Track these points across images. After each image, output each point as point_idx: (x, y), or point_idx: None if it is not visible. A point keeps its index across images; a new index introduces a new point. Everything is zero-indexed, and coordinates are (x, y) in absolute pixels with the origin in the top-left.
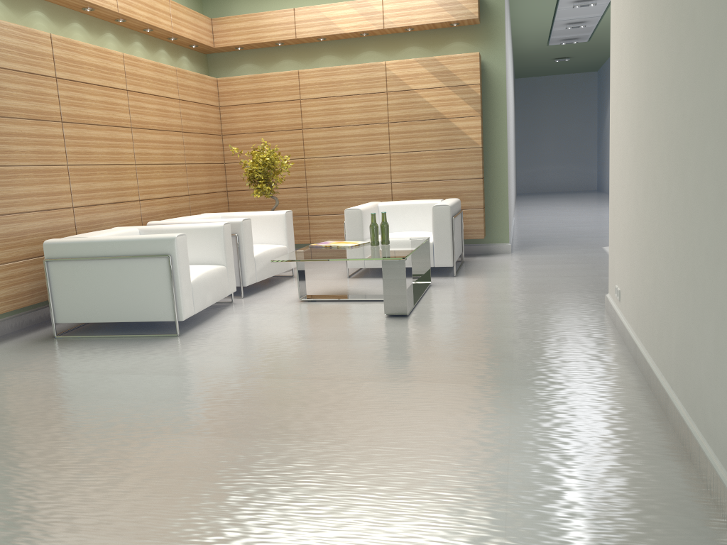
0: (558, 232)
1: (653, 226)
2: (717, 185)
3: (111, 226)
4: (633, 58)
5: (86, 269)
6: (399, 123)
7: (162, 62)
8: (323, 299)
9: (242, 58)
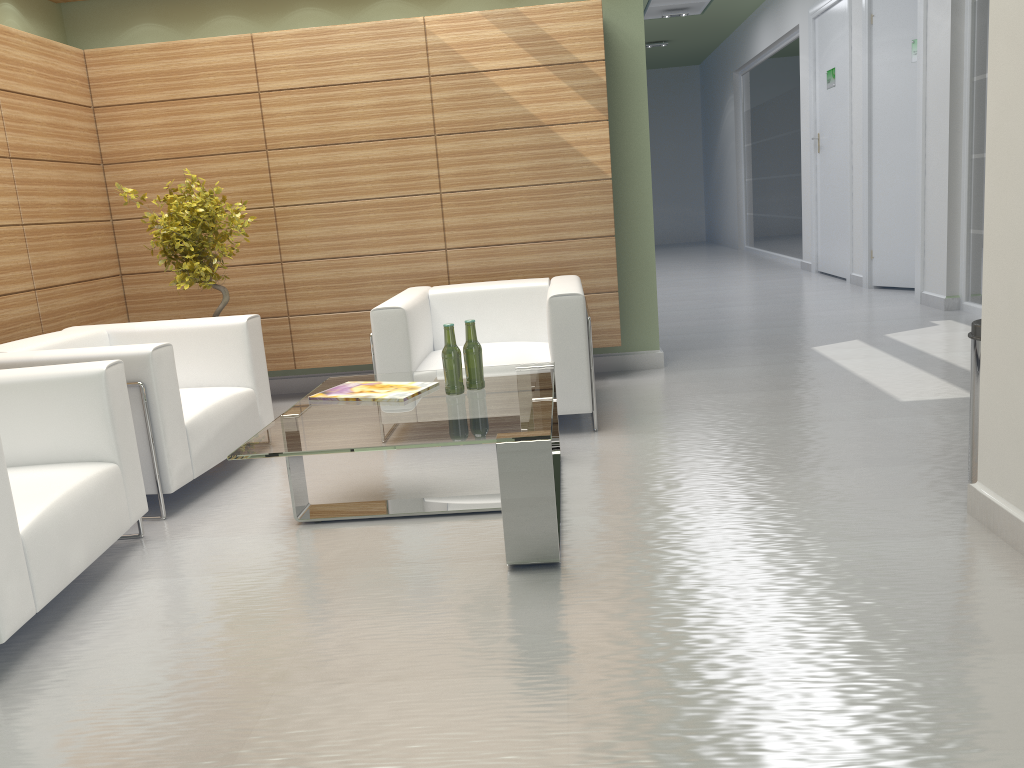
0: (710, 319)
1: None
2: None
3: None
4: None
5: None
6: (456, 136)
7: None
8: (349, 516)
9: (135, 12)
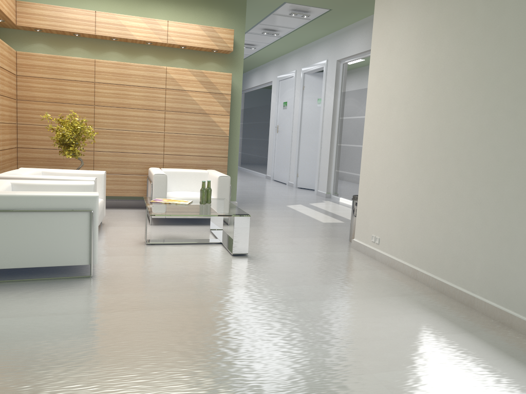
0: (242, 193)
1: (445, 207)
2: None
3: None
4: (413, 113)
5: (5, 220)
6: (173, 112)
7: None
8: (165, 242)
9: (36, 38)
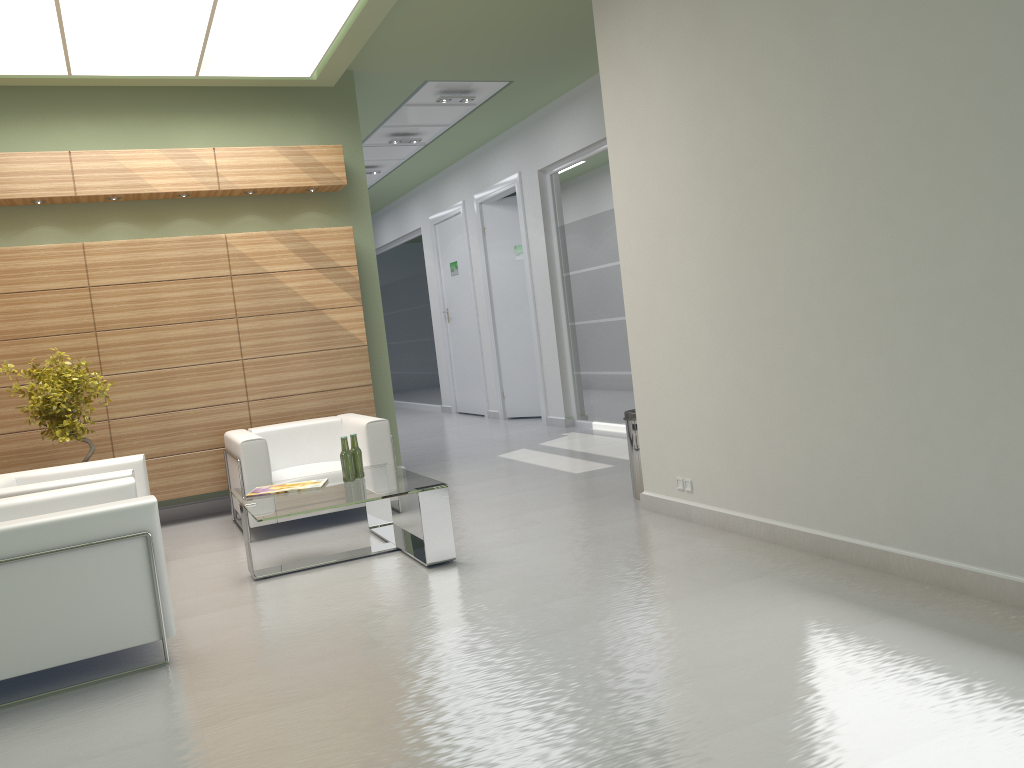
0: (407, 448)
1: (801, 400)
2: (972, 350)
3: None
4: (708, 244)
5: None
6: (253, 318)
7: None
8: (291, 569)
9: None
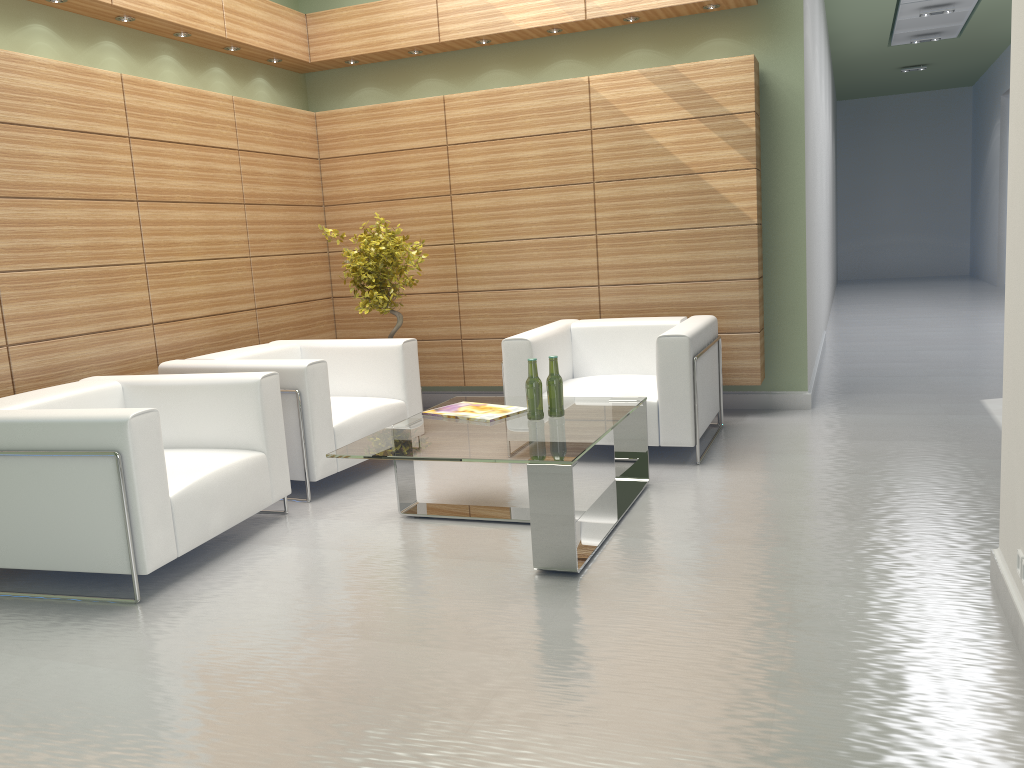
0: (900, 362)
1: None
2: None
3: (92, 372)
4: None
5: None
6: (612, 183)
7: (216, 88)
8: (440, 515)
9: (359, 78)
